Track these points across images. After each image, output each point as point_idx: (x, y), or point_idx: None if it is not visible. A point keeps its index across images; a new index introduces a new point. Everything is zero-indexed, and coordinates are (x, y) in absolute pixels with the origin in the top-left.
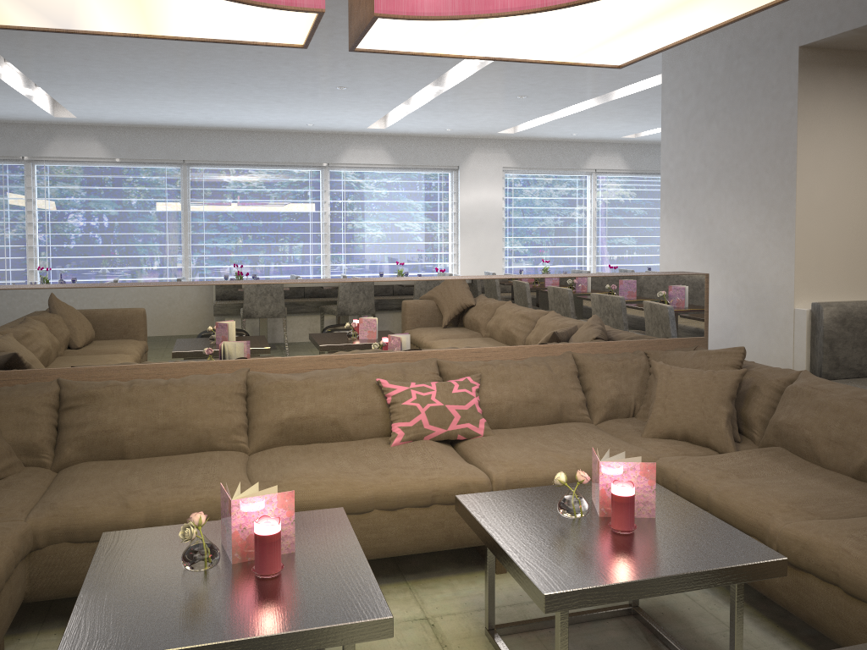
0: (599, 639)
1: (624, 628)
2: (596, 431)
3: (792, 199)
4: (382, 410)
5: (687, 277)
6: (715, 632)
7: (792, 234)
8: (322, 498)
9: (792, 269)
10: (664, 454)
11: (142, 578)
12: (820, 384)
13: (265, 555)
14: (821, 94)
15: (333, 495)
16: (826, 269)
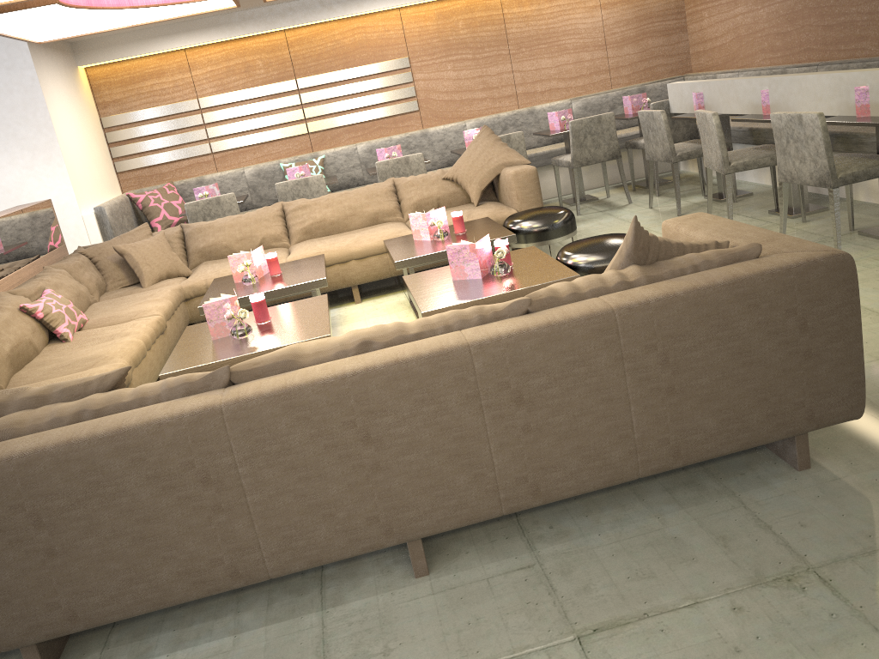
0: None
1: None
2: (120, 297)
3: (54, 141)
4: (37, 326)
5: (45, 203)
6: None
7: (62, 165)
8: (135, 352)
9: (71, 189)
10: (175, 284)
11: (246, 344)
12: (206, 222)
13: (267, 309)
14: (41, 65)
15: (136, 348)
16: (82, 186)
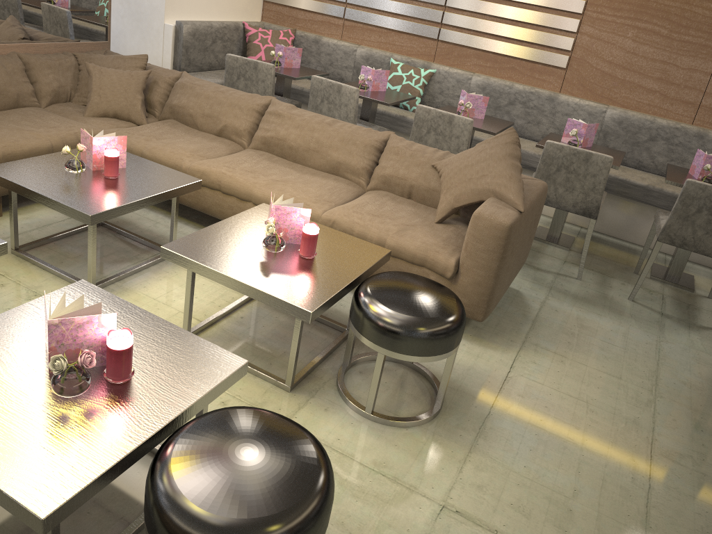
0: (87, 241)
1: (99, 233)
2: (50, 113)
3: None
4: None
5: None
6: (150, 226)
7: None
8: None
9: None
10: (104, 127)
11: None
12: (196, 81)
13: None
14: None
15: None
16: None
